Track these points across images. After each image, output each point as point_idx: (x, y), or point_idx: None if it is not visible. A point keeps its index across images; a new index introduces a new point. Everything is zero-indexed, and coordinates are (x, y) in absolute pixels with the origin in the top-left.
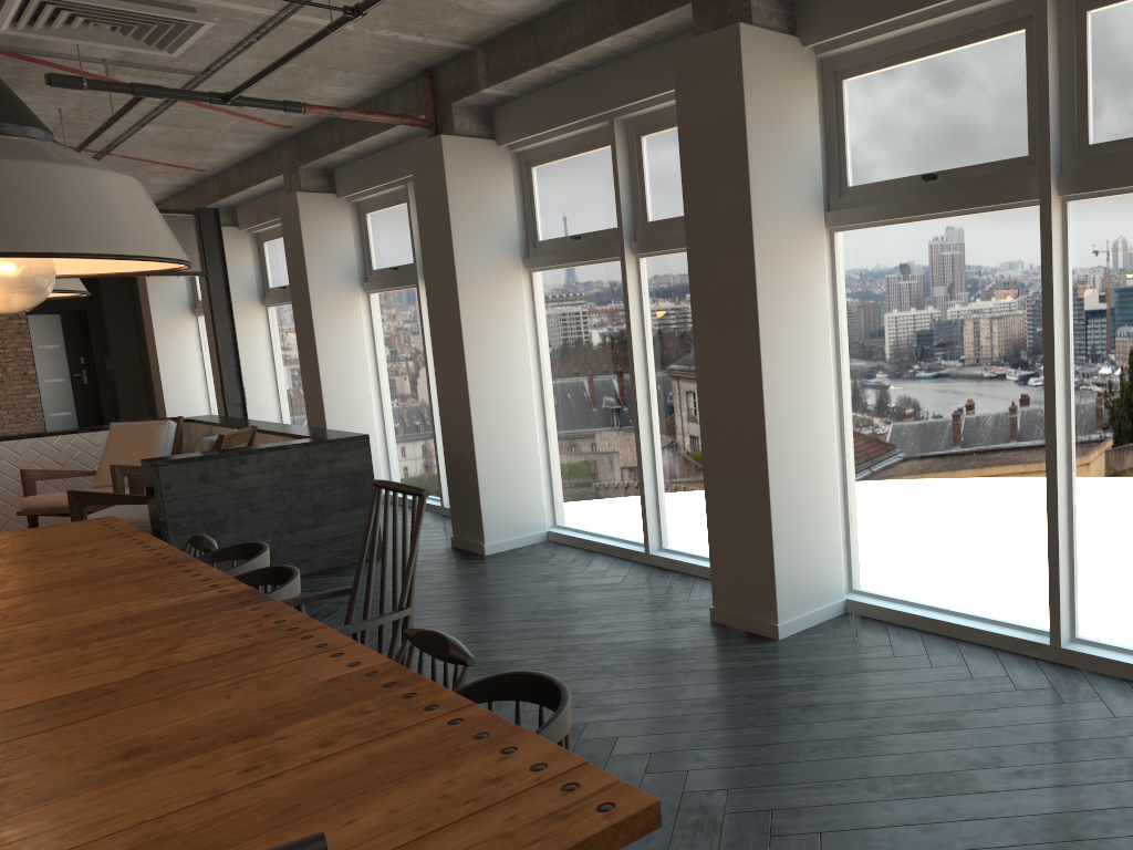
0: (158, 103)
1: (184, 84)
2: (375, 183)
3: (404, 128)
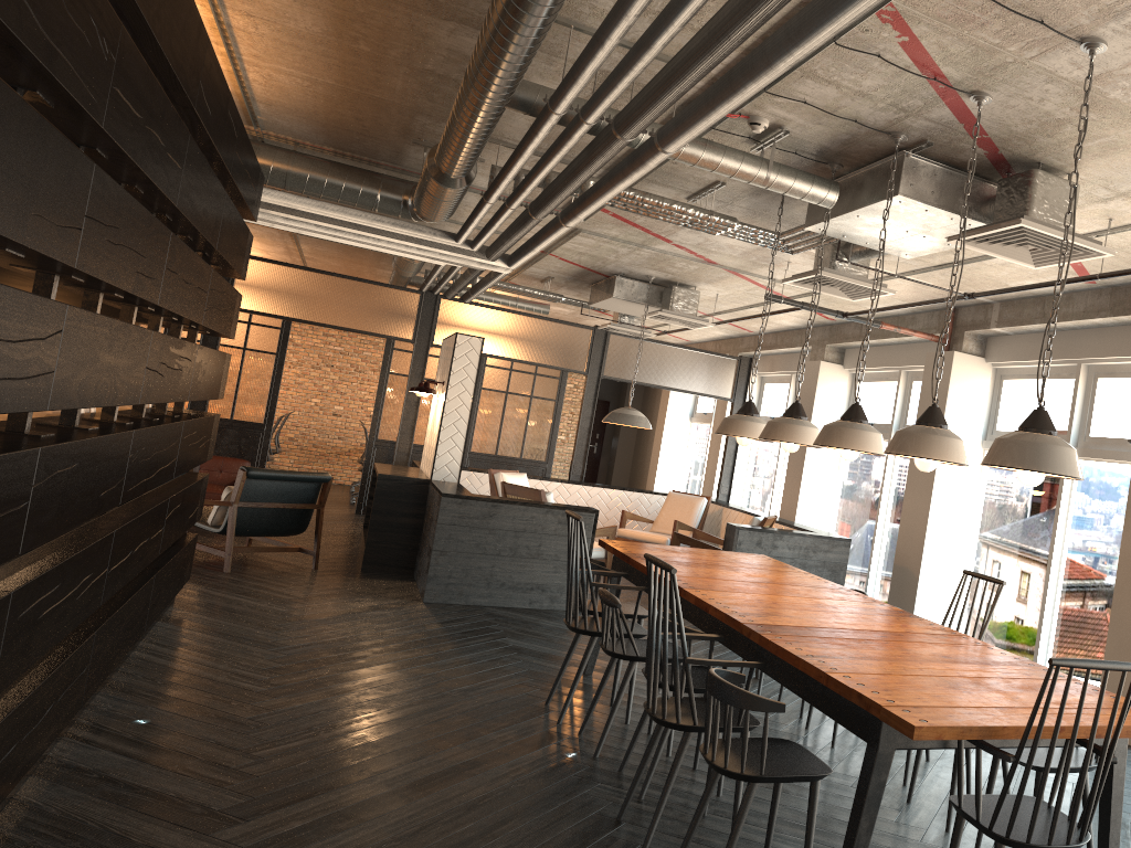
0: None
1: (801, 294)
2: (877, 365)
3: (918, 337)
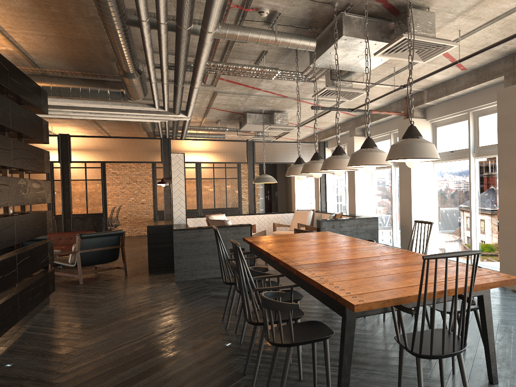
0: (323, 110)
1: (334, 104)
2: (379, 133)
3: (394, 115)
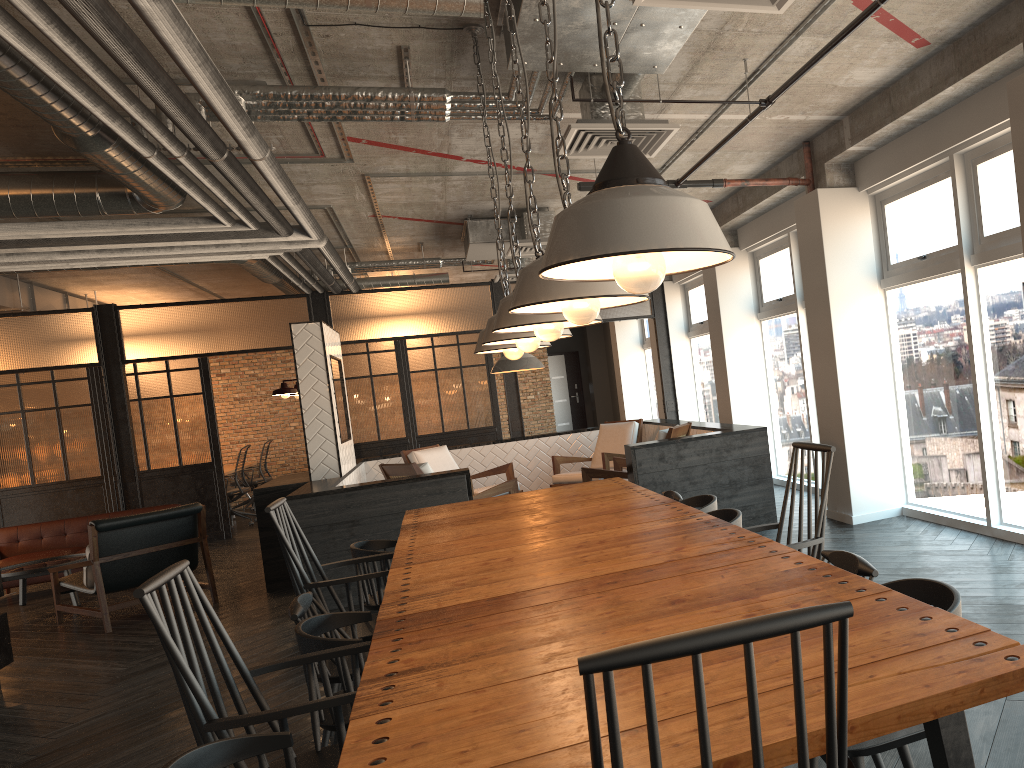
0: None
1: None
2: (766, 235)
3: (788, 189)
